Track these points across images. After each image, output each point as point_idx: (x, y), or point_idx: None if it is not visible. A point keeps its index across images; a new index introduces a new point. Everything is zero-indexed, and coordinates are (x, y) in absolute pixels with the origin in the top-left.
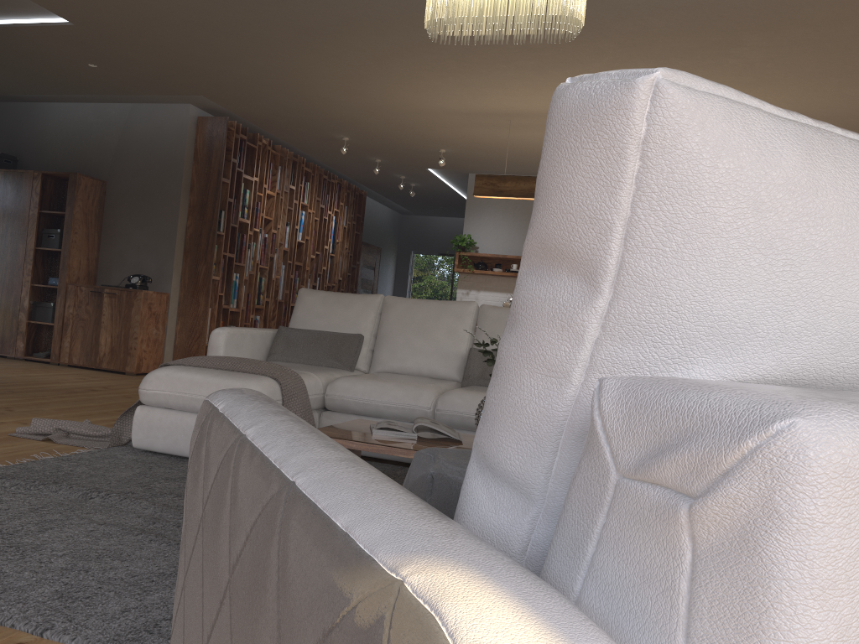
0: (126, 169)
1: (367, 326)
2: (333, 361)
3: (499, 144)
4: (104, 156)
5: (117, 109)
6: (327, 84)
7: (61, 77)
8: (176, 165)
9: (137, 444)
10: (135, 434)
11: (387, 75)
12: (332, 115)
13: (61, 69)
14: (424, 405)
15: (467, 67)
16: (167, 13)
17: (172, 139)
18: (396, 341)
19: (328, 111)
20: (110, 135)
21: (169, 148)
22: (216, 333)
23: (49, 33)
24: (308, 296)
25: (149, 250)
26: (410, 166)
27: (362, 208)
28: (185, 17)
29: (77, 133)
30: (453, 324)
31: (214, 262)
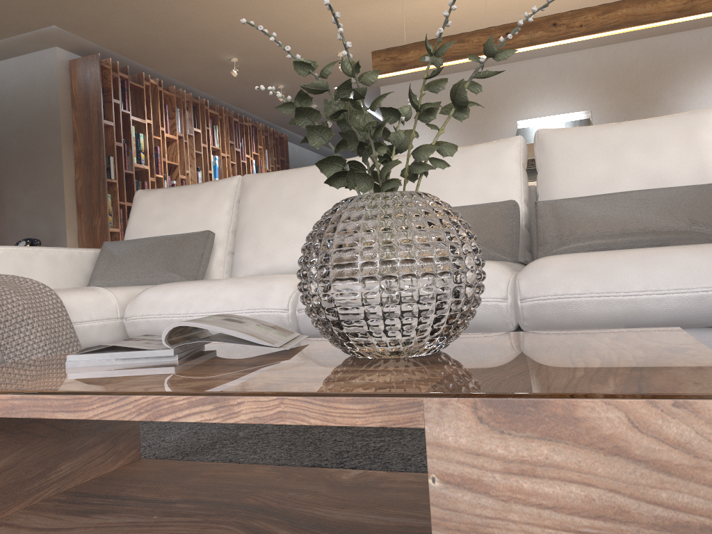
0: (5, 132)
1: (221, 220)
2: (169, 274)
3: (399, 28)
4: None
5: None
6: None
7: None
8: (52, 115)
9: None
10: None
11: None
12: (204, 23)
13: None
14: (275, 306)
15: None
16: None
17: (44, 89)
18: (260, 232)
19: (197, 18)
20: None
21: (42, 98)
22: None
23: None
24: (144, 198)
25: (40, 212)
26: None
27: (286, 151)
28: None
29: None
30: (337, 192)
31: (109, 213)
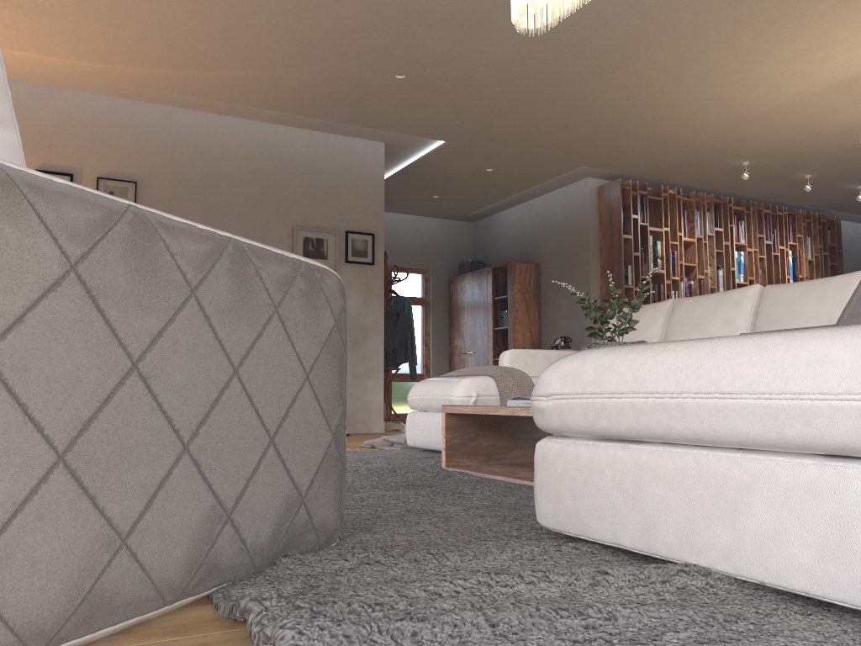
0: (551, 249)
1: (655, 332)
2: None
3: None
4: (536, 242)
5: (540, 201)
6: (663, 114)
7: (482, 187)
8: (584, 234)
9: (409, 442)
10: (407, 435)
11: (704, 83)
12: (704, 143)
13: (475, 180)
14: None
15: (768, 40)
16: (487, 106)
17: (578, 212)
18: None
19: (696, 141)
20: (538, 224)
21: (577, 220)
22: (502, 354)
23: (442, 154)
24: None
25: (573, 314)
26: (852, 171)
27: (837, 235)
28: (500, 103)
29: (518, 230)
30: (729, 313)
31: None
